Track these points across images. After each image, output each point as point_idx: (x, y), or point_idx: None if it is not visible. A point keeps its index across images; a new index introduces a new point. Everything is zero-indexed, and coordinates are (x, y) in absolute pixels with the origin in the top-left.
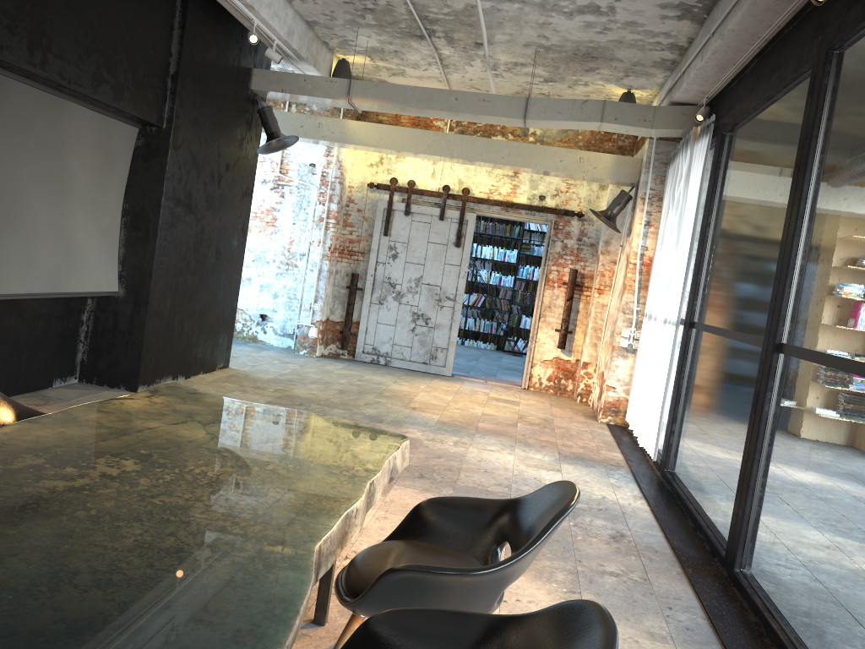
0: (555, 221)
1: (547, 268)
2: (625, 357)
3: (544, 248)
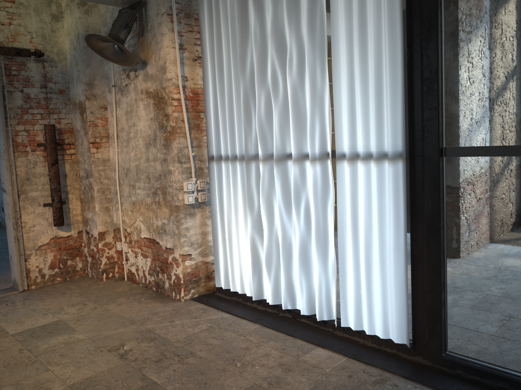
0: (5, 65)
1: (11, 129)
2: (193, 215)
3: (0, 103)
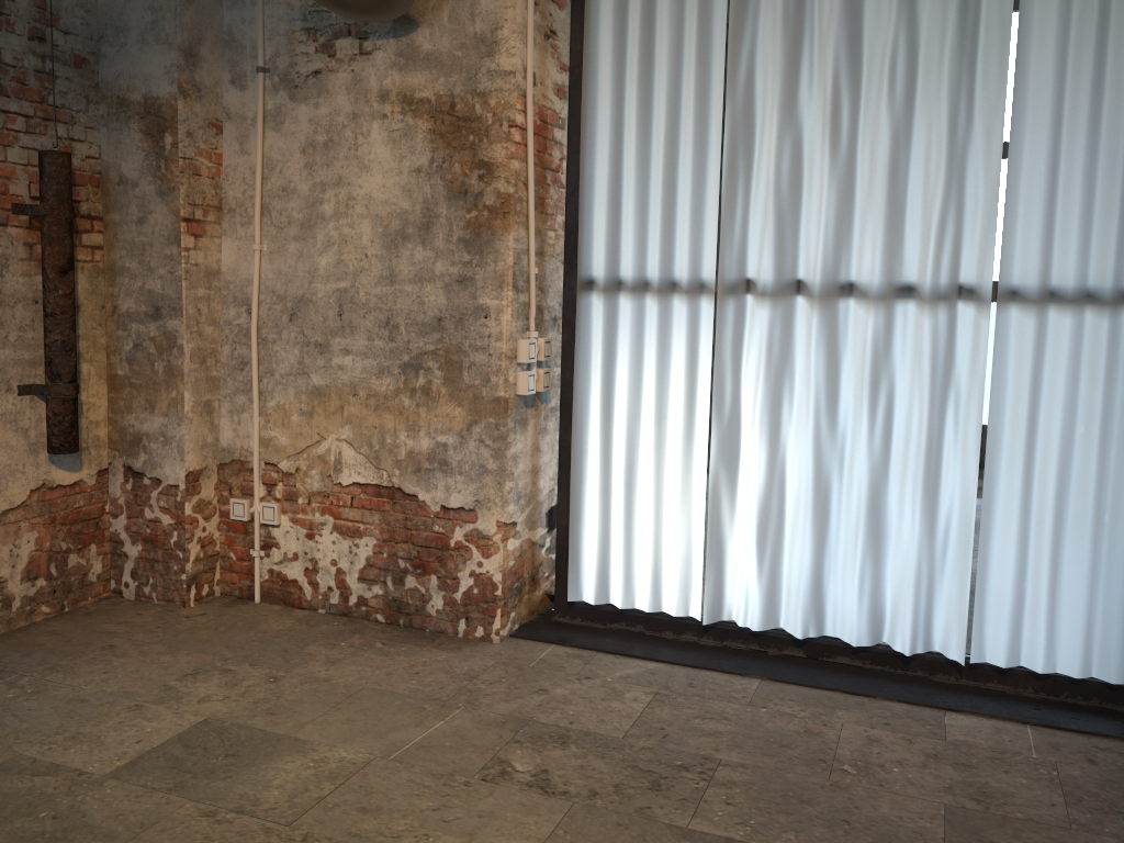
0: None
1: None
2: (525, 425)
3: None
